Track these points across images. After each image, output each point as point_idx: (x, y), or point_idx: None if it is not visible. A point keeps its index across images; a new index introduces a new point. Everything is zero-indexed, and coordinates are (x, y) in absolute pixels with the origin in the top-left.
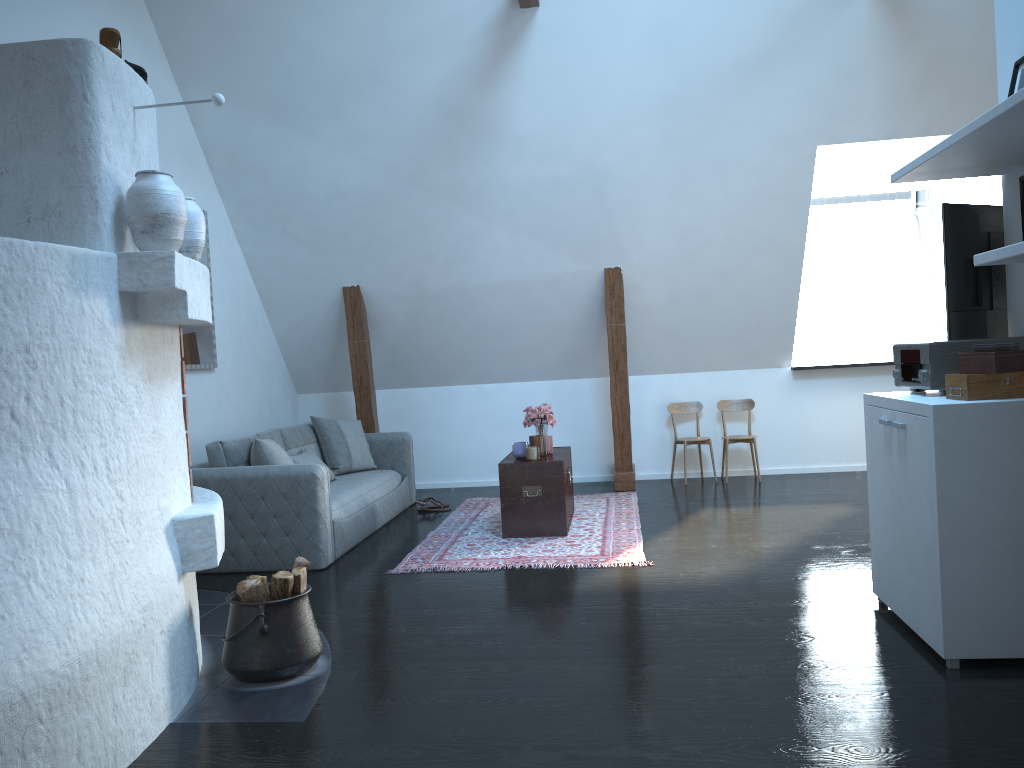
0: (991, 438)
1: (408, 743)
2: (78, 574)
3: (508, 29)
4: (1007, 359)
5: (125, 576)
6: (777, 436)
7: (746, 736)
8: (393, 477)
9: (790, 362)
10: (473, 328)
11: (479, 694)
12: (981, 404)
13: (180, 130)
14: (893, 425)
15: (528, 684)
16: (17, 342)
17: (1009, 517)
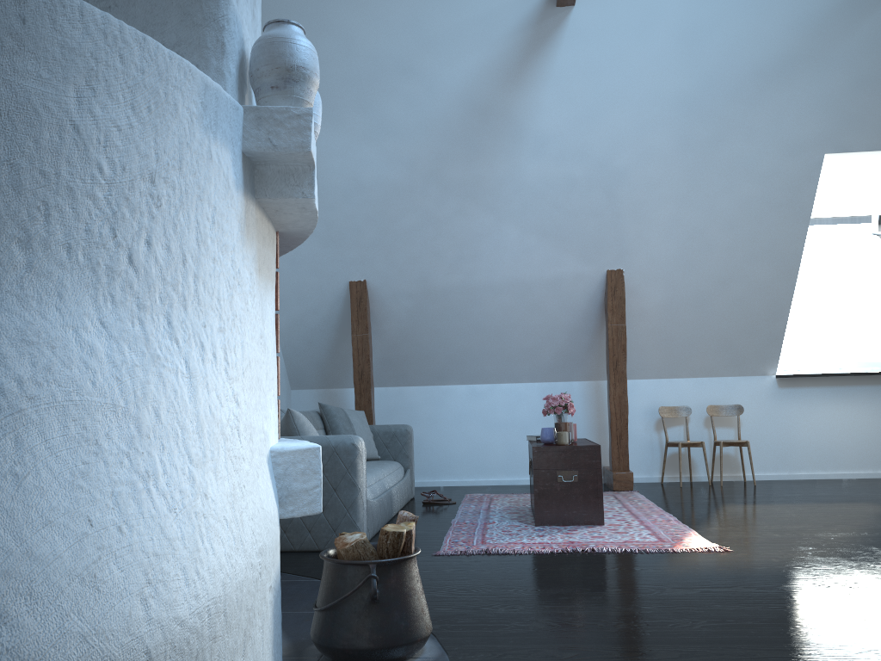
0: None
1: None
2: (201, 487)
3: (542, 27)
4: None
5: (243, 503)
6: (763, 442)
7: None
8: (398, 468)
9: (775, 370)
10: (472, 327)
11: None
12: None
13: None
14: None
15: None
16: (142, 166)
17: None
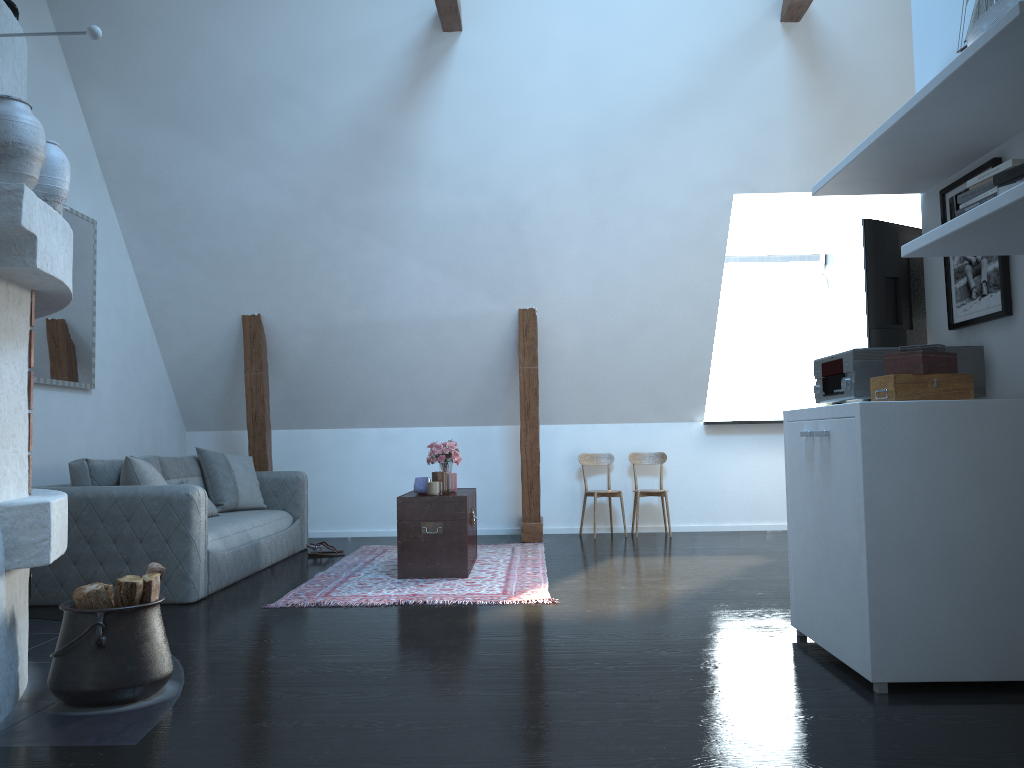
0: (920, 439)
1: (259, 766)
2: None
3: (429, 52)
4: (934, 359)
5: None
6: (688, 492)
7: (658, 757)
8: (283, 517)
9: (703, 416)
10: (380, 366)
11: (352, 717)
12: (909, 403)
13: (73, 132)
14: (816, 434)
15: (411, 708)
16: None
17: (939, 525)
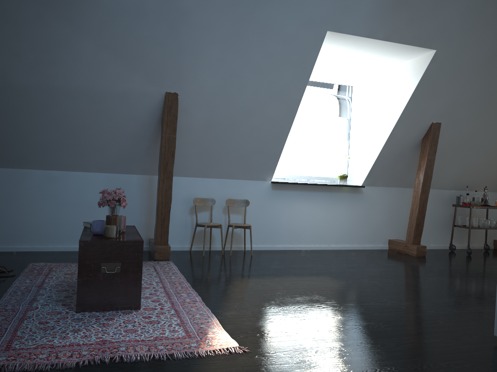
0: None
1: None
2: None
3: None
4: None
5: None
6: (259, 225)
7: None
8: None
9: (271, 178)
10: (49, 123)
11: None
12: None
13: None
14: None
15: None
16: None
17: None
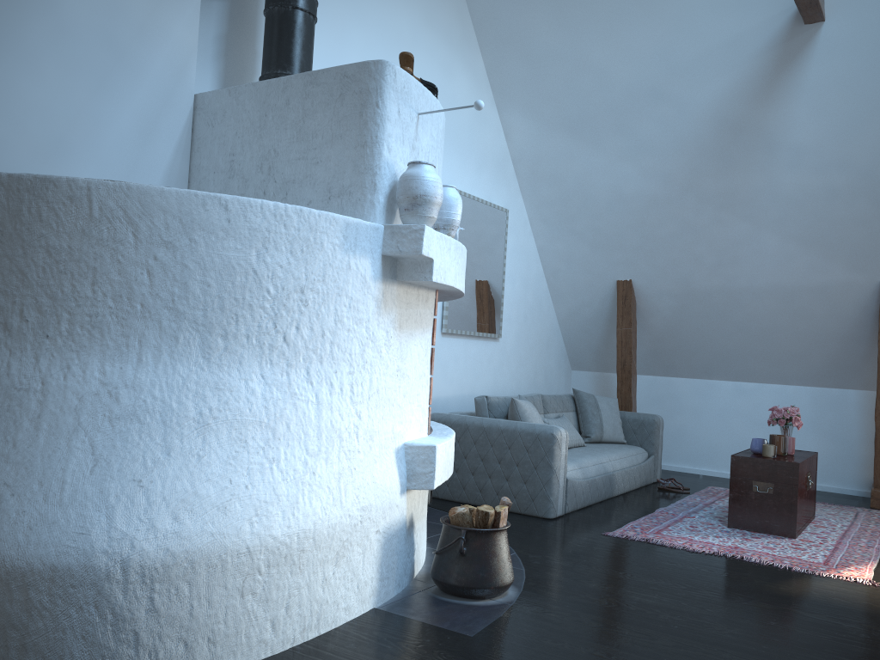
0: None
1: None
2: (311, 468)
3: (790, 45)
4: None
5: (351, 479)
6: None
7: None
8: (639, 453)
9: None
10: (735, 328)
11: (634, 658)
12: None
13: (494, 144)
14: None
15: None
16: (295, 284)
17: None
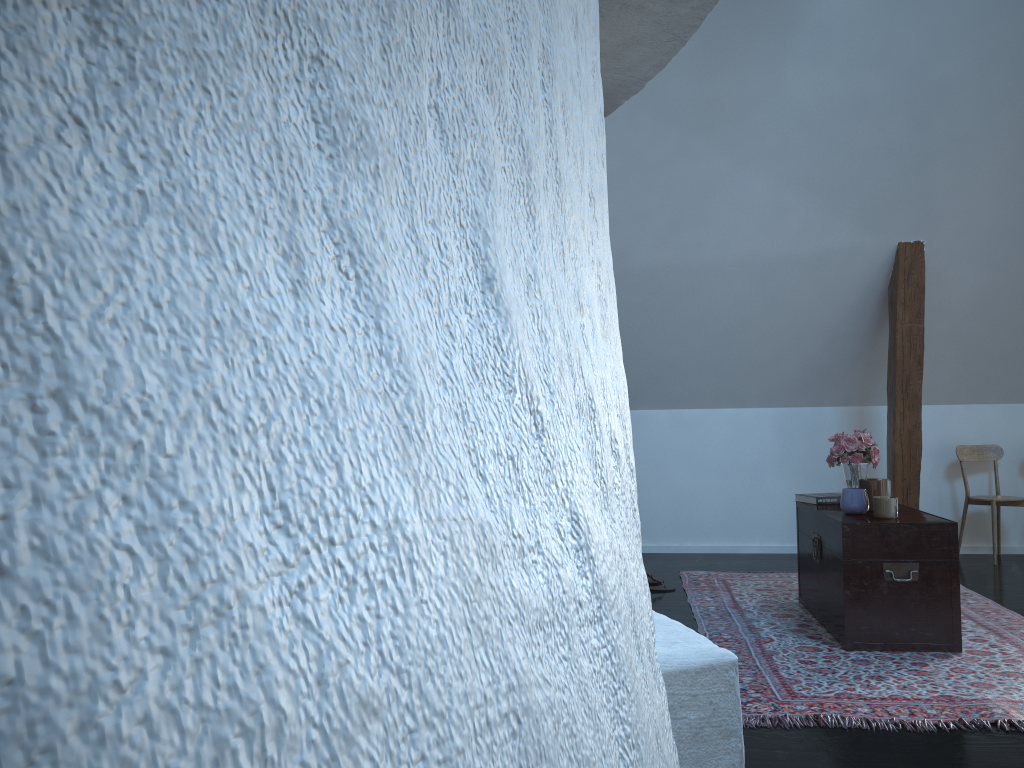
0: None
1: None
2: None
3: None
4: None
5: None
6: None
7: None
8: None
9: None
10: (684, 327)
11: None
12: None
13: None
14: None
15: None
16: None
17: None
